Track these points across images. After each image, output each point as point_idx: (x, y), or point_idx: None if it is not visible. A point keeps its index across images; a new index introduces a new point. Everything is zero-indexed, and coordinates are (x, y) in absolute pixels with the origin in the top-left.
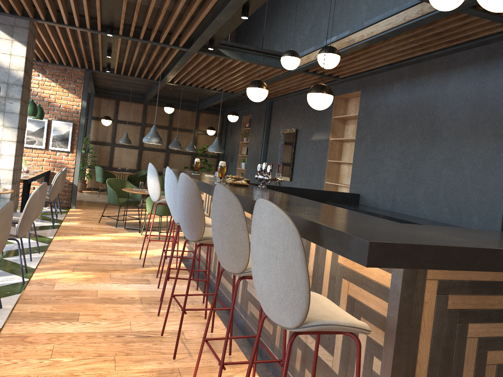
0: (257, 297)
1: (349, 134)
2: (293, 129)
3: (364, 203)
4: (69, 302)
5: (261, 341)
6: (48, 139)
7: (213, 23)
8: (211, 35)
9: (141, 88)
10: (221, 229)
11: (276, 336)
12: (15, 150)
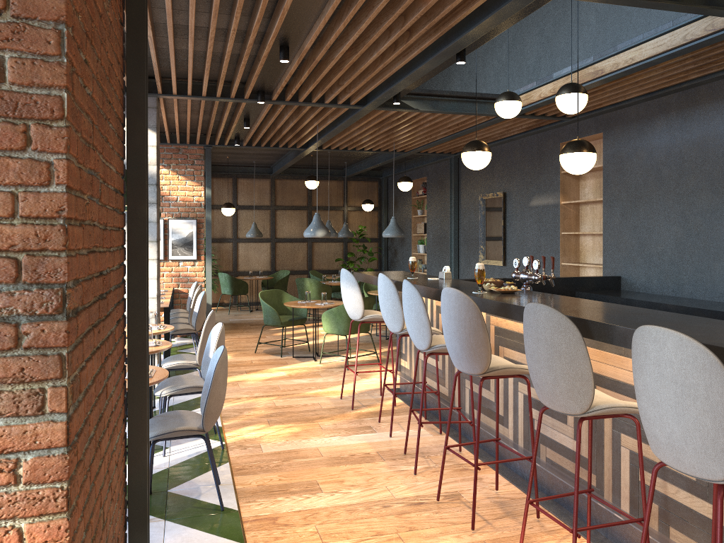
0: (557, 438)
1: (587, 193)
2: (500, 193)
3: (629, 288)
4: (294, 468)
5: (598, 497)
6: (166, 245)
7: (413, 73)
8: (403, 87)
9: (269, 159)
10: (550, 361)
11: (605, 488)
12: (157, 271)
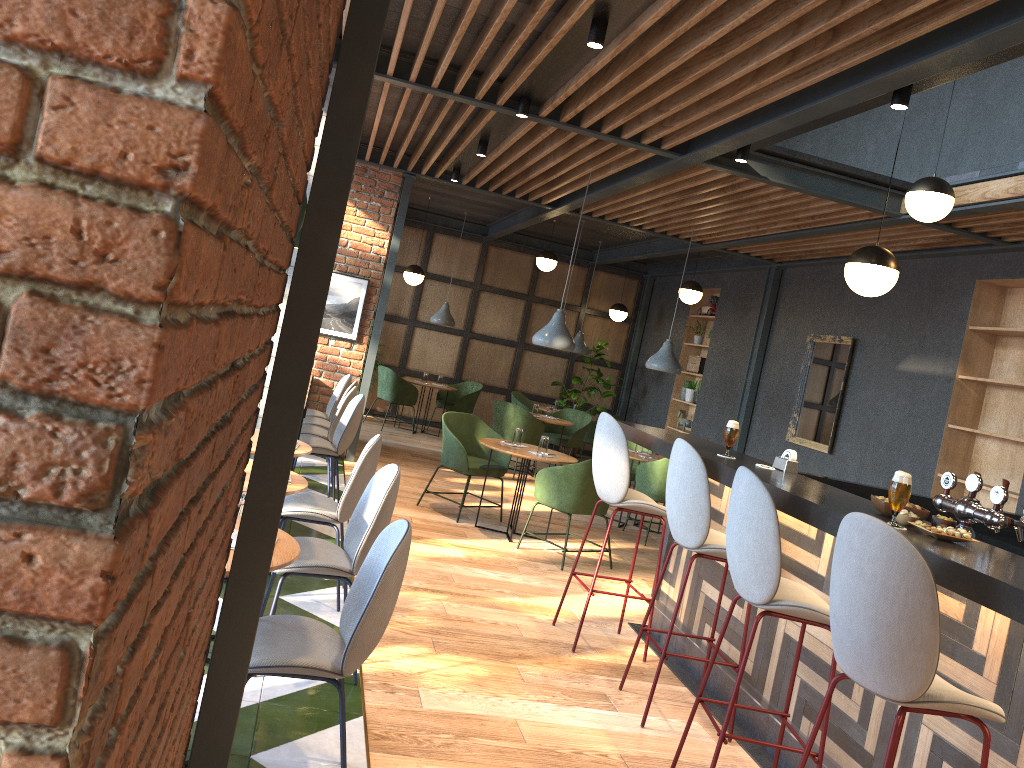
0: None
1: (1005, 370)
2: (847, 338)
3: None
4: (477, 758)
5: None
6: None
7: (800, 111)
8: (769, 134)
9: (489, 213)
10: None
11: None
12: None
